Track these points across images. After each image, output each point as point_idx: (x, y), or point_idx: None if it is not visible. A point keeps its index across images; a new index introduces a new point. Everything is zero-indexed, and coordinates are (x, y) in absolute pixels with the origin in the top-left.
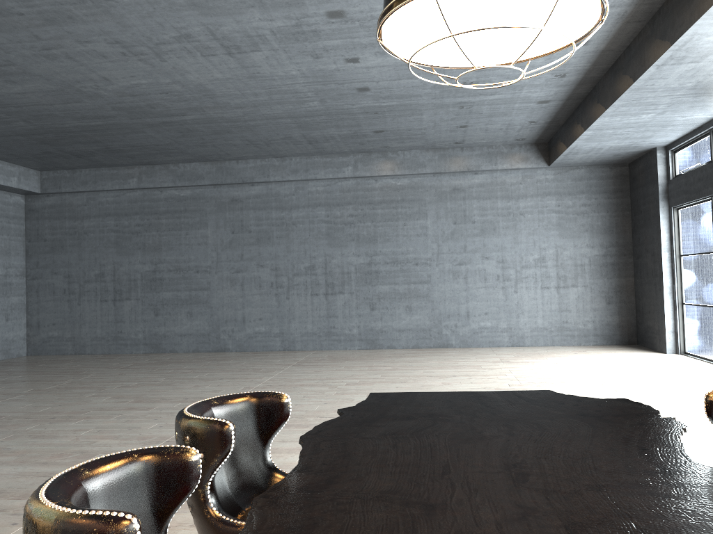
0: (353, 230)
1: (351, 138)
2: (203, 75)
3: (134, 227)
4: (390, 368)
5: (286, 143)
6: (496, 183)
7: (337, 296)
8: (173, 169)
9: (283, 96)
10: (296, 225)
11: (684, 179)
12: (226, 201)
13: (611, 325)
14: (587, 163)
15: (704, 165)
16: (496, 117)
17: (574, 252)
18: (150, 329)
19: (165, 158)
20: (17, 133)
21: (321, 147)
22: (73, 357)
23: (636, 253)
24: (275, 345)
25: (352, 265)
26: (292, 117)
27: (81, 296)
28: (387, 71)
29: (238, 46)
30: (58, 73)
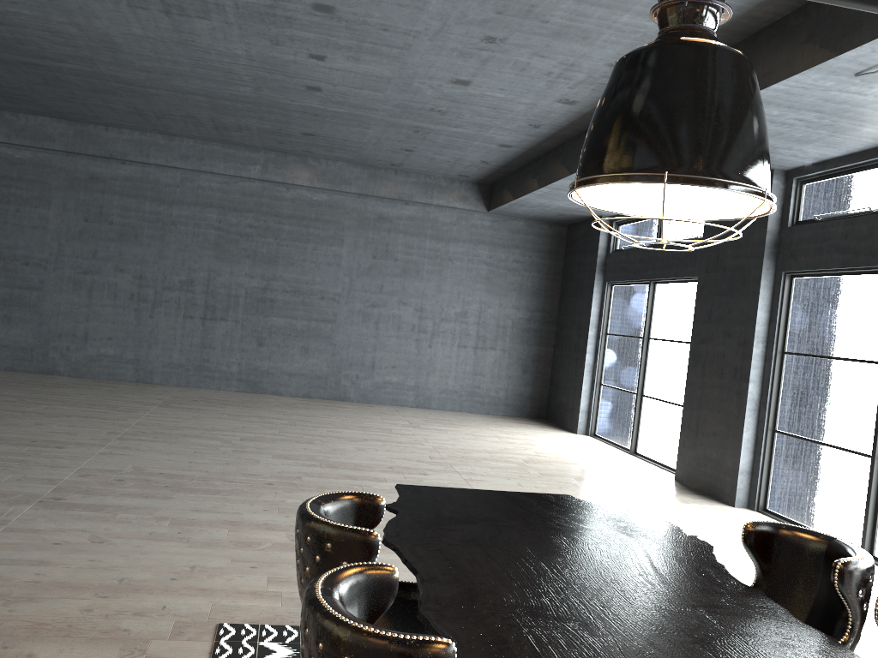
0: (250, 245)
1: (271, 133)
2: (117, 26)
3: None
4: (286, 422)
5: (185, 122)
6: (427, 220)
7: (217, 323)
8: (9, 119)
9: (210, 73)
10: (176, 226)
11: (624, 256)
12: (82, 178)
13: (523, 396)
14: (528, 216)
15: (647, 246)
16: (449, 149)
17: (498, 312)
18: None
19: (2, 102)
20: None
21: (227, 136)
22: None
23: (561, 322)
24: (125, 375)
25: (243, 287)
26: (209, 96)
27: None
28: (352, 78)
29: (183, 7)
30: None
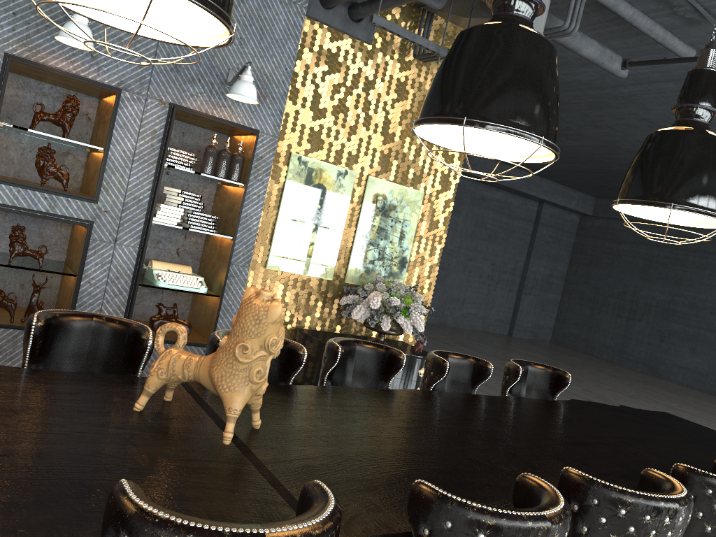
0: None
1: None
2: None
3: (662, 258)
4: None
5: None
6: None
7: None
8: None
9: None
10: None
11: None
12: None
13: None
14: None
15: None
16: None
17: None
18: (652, 352)
19: None
20: (577, 170)
21: None
22: (581, 354)
23: None
24: None
25: None
26: None
27: (601, 307)
28: None
29: None
30: (602, 136)
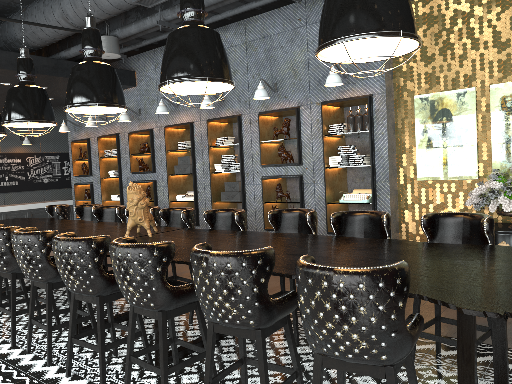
0: None
1: None
2: None
3: None
4: None
5: None
6: None
7: None
8: None
9: None
10: None
11: None
12: None
13: None
14: None
15: None
16: None
17: None
18: None
19: None
20: None
21: None
22: None
23: None
24: None
25: None
26: None
27: None
28: None
29: None
30: None
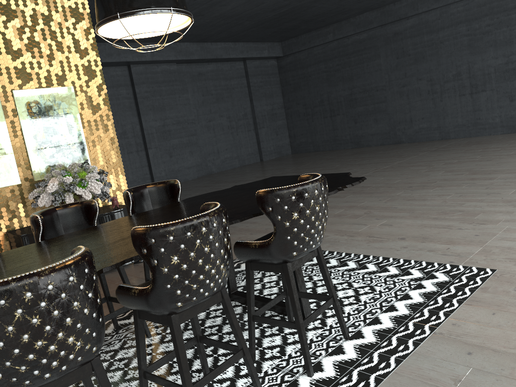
0: (490, 37)
1: None
2: None
3: (335, 66)
4: (498, 149)
5: None
6: None
7: (480, 94)
8: (352, 21)
9: None
10: (443, 43)
11: None
12: (390, 36)
13: None
14: None
15: None
16: None
17: None
18: (353, 132)
19: (343, 15)
20: (250, 27)
21: None
22: (312, 153)
23: None
24: (435, 136)
25: (491, 67)
26: None
27: (312, 116)
28: None
29: None
30: None
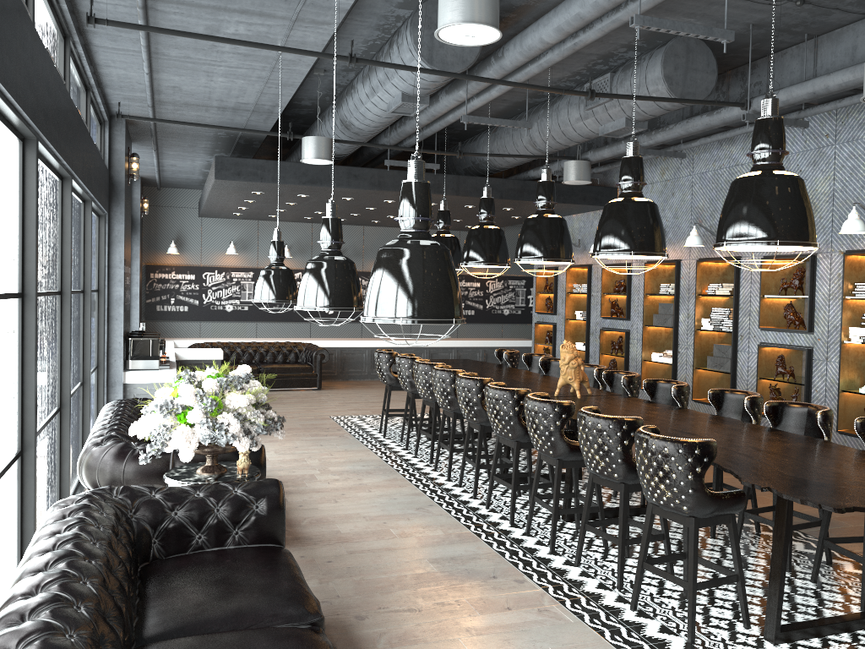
0: None
1: None
2: None
3: None
4: None
5: None
6: None
7: None
8: None
9: None
10: None
11: None
12: None
13: None
14: None
15: None
16: None
17: None
18: None
19: None
20: None
21: None
22: None
23: None
24: None
25: None
26: None
27: None
28: None
29: None
30: None
